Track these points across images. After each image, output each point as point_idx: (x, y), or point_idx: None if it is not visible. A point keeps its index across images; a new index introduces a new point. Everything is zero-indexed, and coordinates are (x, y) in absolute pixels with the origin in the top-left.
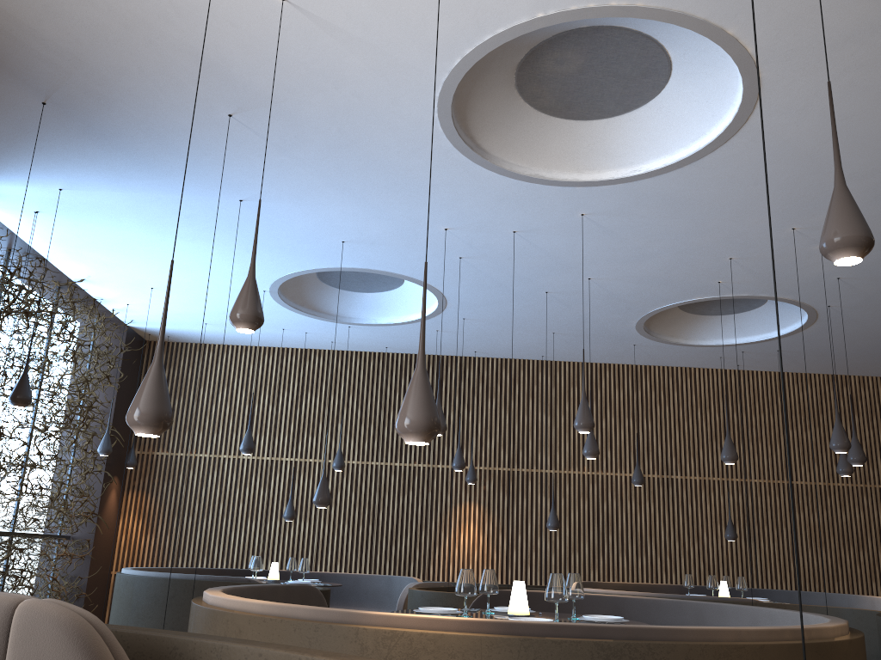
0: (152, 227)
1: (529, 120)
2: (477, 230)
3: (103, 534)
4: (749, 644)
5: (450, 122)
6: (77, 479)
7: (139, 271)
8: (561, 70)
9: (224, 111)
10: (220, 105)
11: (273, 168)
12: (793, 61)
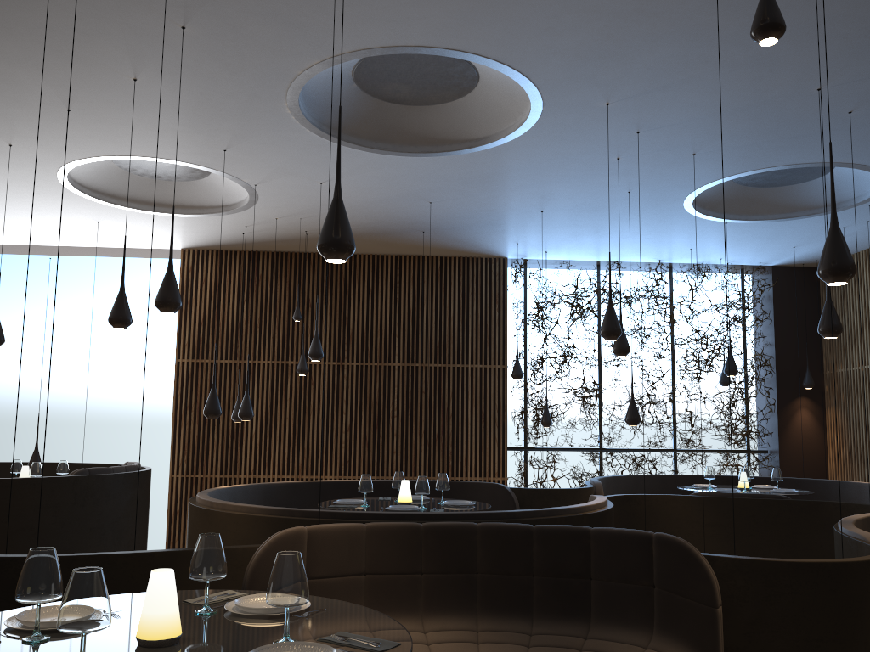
0: (577, 234)
1: (470, 104)
2: (627, 147)
3: (796, 448)
4: (191, 503)
5: (432, 153)
6: (765, 404)
7: (653, 247)
8: (406, 90)
9: (426, 203)
10: (420, 203)
11: (496, 200)
12: (324, 41)
